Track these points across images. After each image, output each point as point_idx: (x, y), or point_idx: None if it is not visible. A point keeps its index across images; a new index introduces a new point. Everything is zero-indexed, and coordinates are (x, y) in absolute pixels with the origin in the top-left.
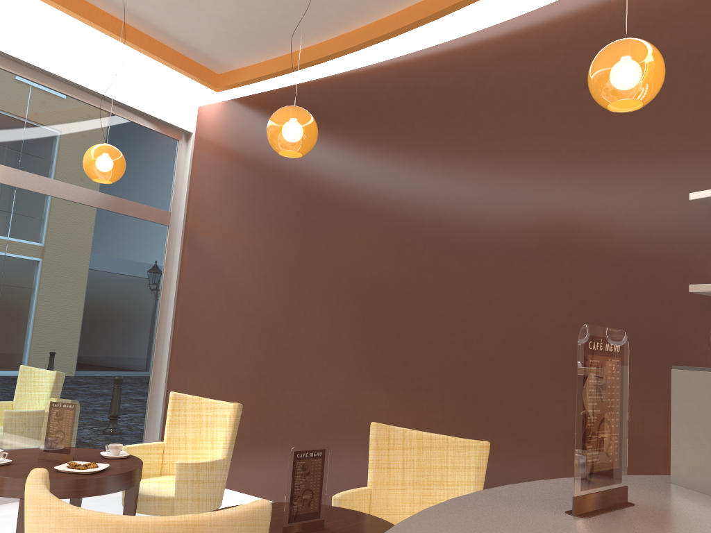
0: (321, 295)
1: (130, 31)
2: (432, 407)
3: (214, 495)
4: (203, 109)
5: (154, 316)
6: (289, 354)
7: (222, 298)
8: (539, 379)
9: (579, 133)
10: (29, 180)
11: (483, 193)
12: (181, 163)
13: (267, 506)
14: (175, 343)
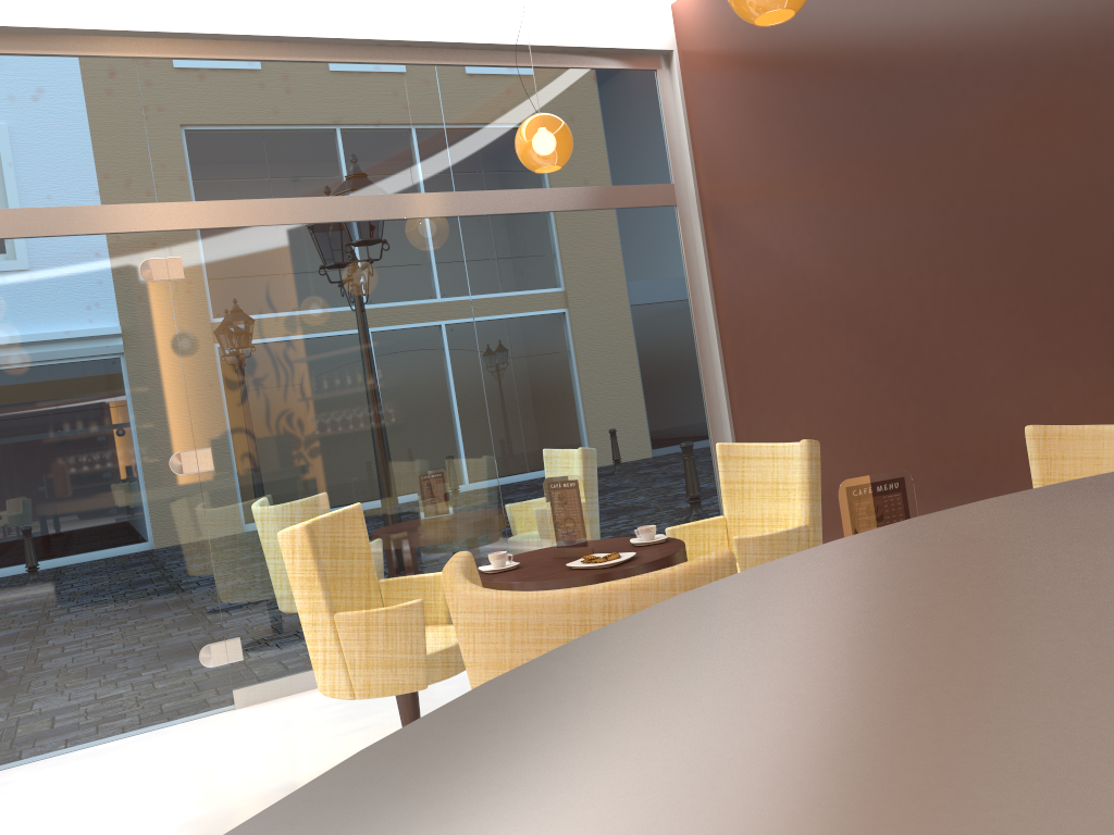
0: (929, 241)
1: None
2: None
3: None
4: (677, 6)
5: (690, 344)
6: (900, 350)
7: (778, 290)
8: None
9: None
10: (471, 201)
11: None
12: (669, 104)
13: (726, 559)
14: (730, 376)
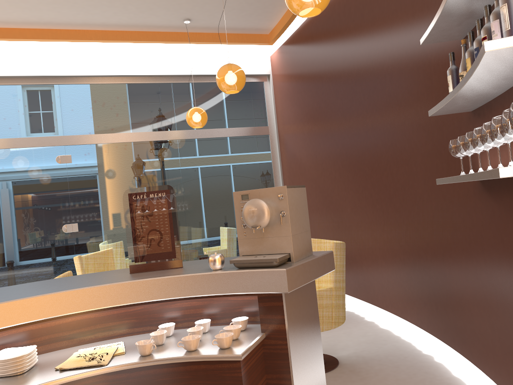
0: (333, 159)
1: (205, 36)
2: (385, 222)
3: None
4: (271, 57)
5: None
6: (327, 199)
7: (298, 171)
8: (421, 194)
9: (410, 2)
10: (182, 134)
11: (383, 66)
12: (268, 95)
13: None
14: None
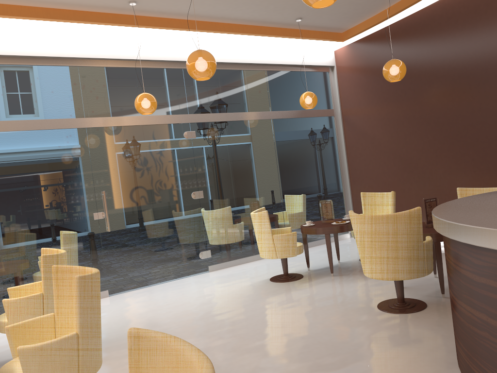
0: (422, 134)
1: (299, 32)
2: (491, 177)
3: None
4: (336, 52)
5: (337, 161)
6: (411, 166)
7: (369, 145)
8: None
9: None
10: (275, 114)
11: None
12: (332, 83)
13: (420, 208)
14: (350, 172)
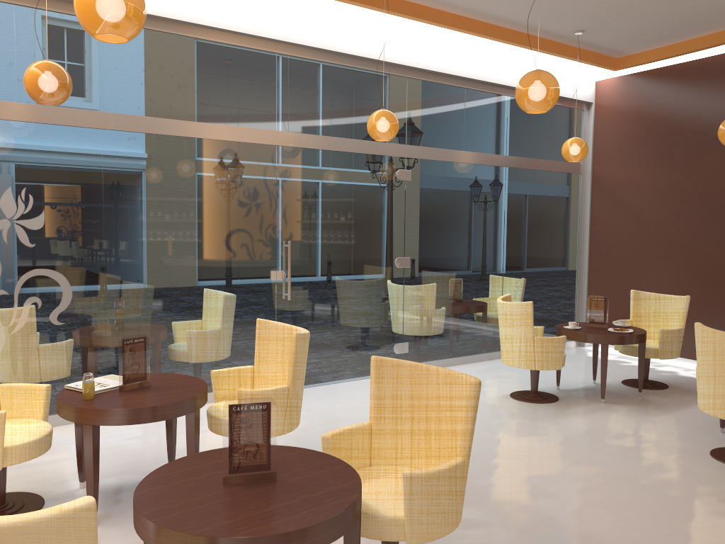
0: (721, 220)
1: (567, 49)
2: None
3: (678, 348)
4: (600, 83)
5: (576, 238)
6: (694, 261)
7: (631, 223)
8: None
9: None
10: (511, 161)
11: None
12: (585, 126)
13: None
14: (592, 256)
